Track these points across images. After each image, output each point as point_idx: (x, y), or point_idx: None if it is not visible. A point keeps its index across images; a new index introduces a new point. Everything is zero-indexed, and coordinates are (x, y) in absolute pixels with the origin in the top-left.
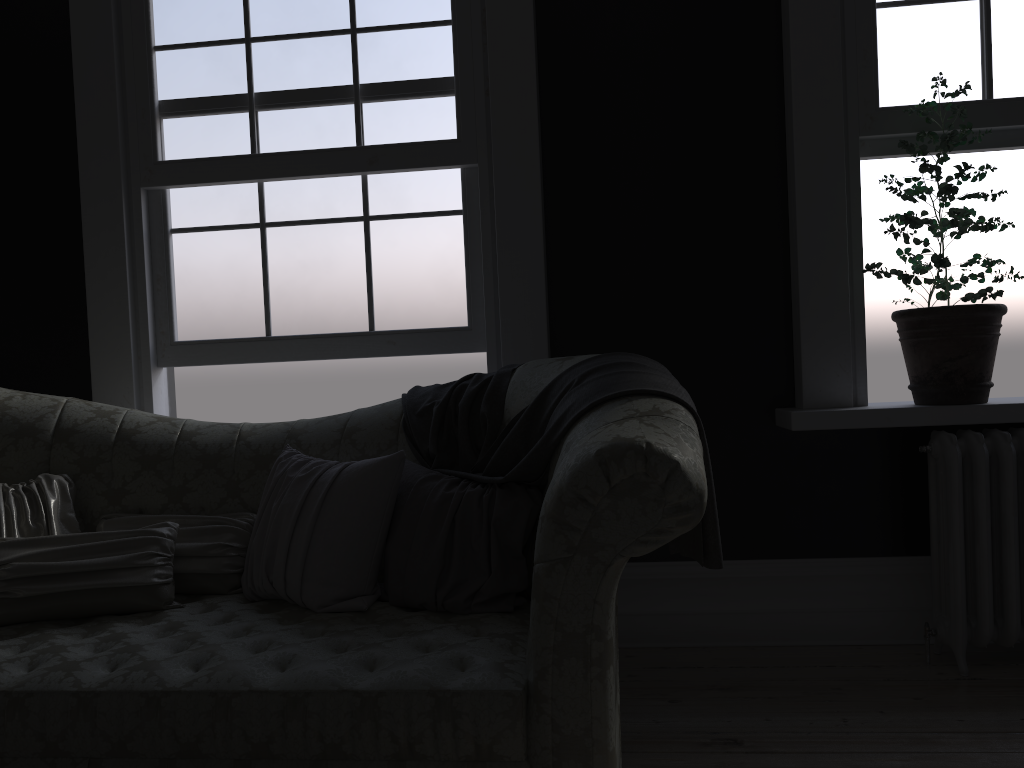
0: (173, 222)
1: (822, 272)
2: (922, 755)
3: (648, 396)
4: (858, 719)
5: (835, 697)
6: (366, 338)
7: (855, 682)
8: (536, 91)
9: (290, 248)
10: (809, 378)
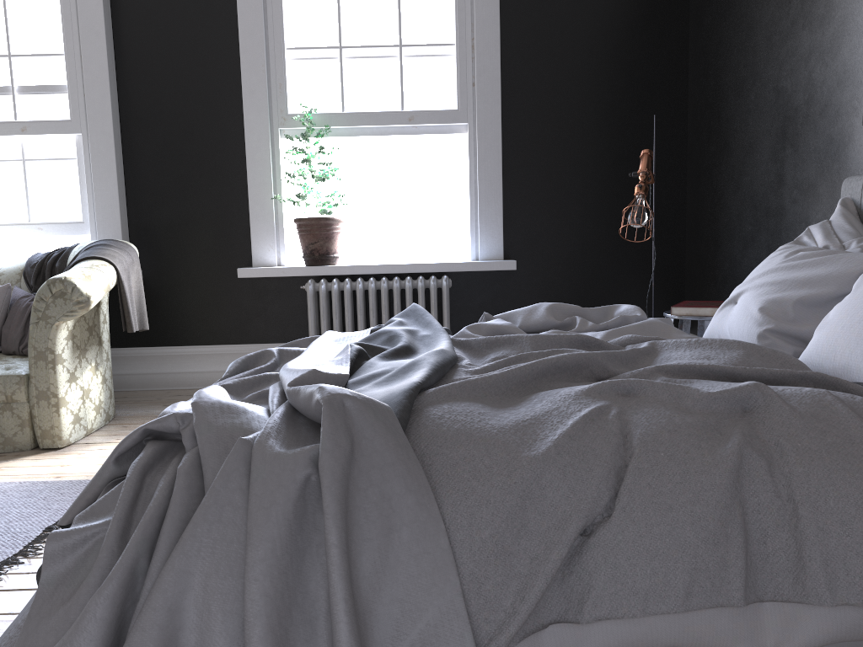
0: None
1: (260, 198)
2: None
3: (96, 259)
4: None
5: None
6: (26, 226)
7: None
8: (110, 96)
9: None
10: (255, 251)
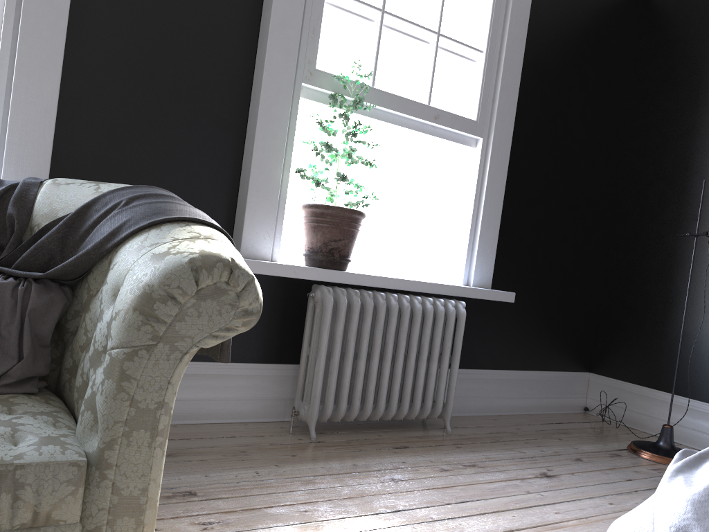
0: None
1: (267, 166)
2: (311, 491)
3: (201, 224)
4: (265, 471)
5: (245, 457)
6: None
7: (253, 447)
8: None
9: None
10: (247, 237)
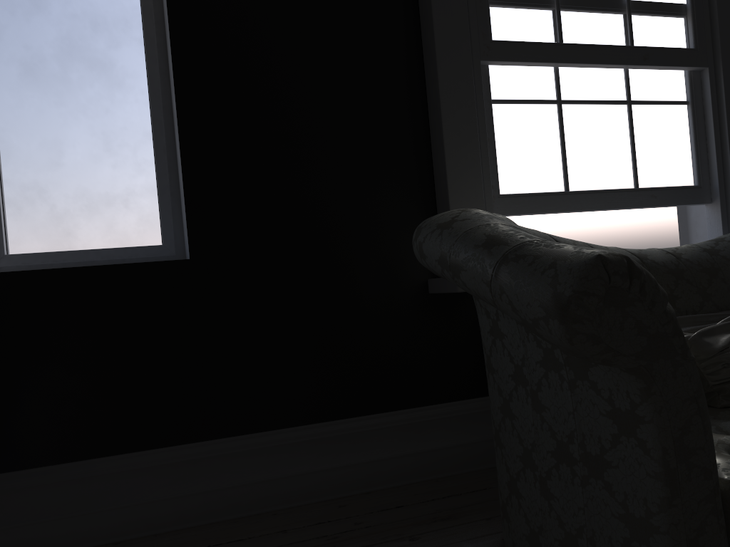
0: (491, 94)
1: None
2: None
3: None
4: None
5: None
6: (637, 193)
7: None
8: None
9: (578, 121)
10: None
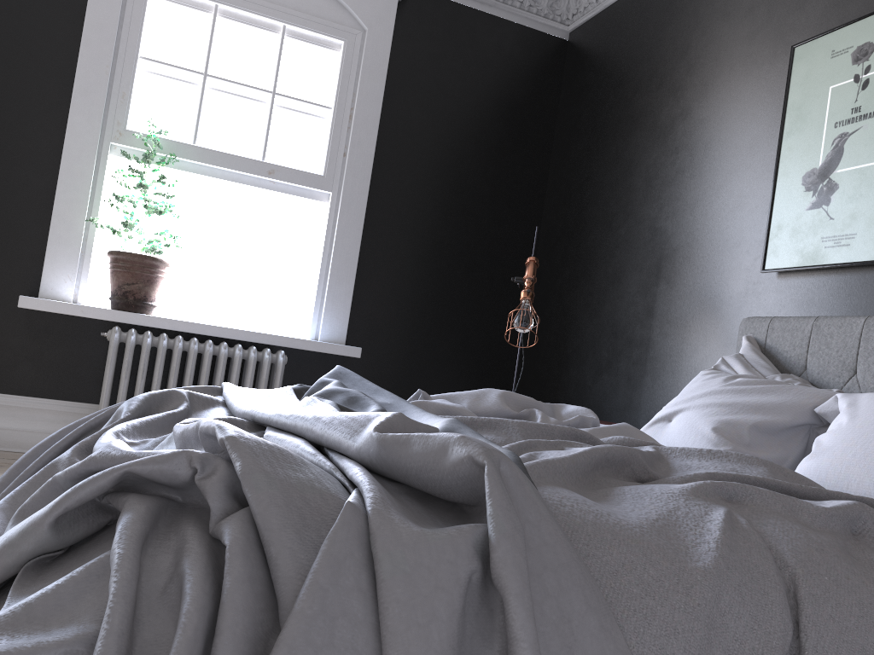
0: None
1: (68, 216)
2: None
3: None
4: None
5: None
6: None
7: None
8: None
9: None
10: (46, 280)
